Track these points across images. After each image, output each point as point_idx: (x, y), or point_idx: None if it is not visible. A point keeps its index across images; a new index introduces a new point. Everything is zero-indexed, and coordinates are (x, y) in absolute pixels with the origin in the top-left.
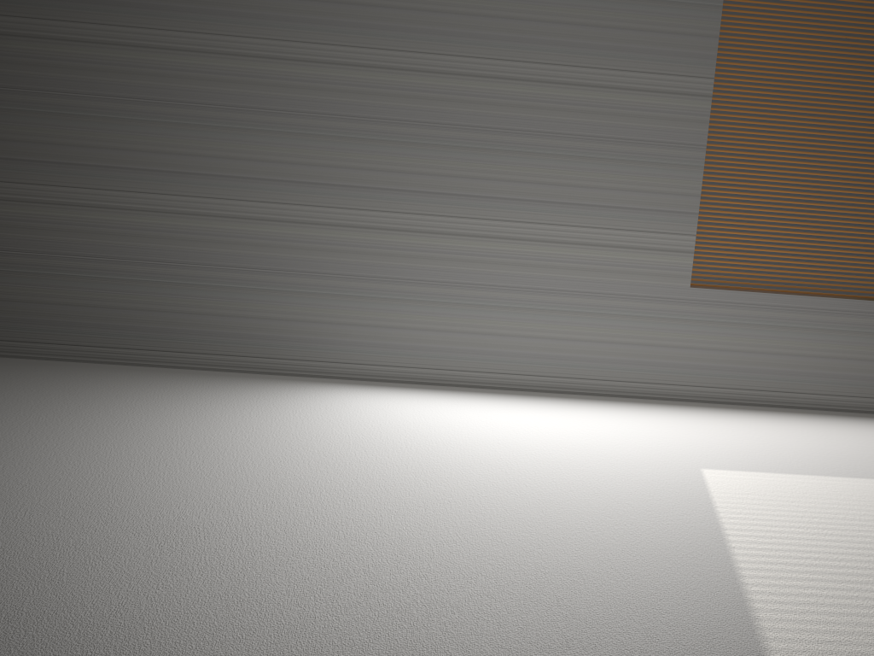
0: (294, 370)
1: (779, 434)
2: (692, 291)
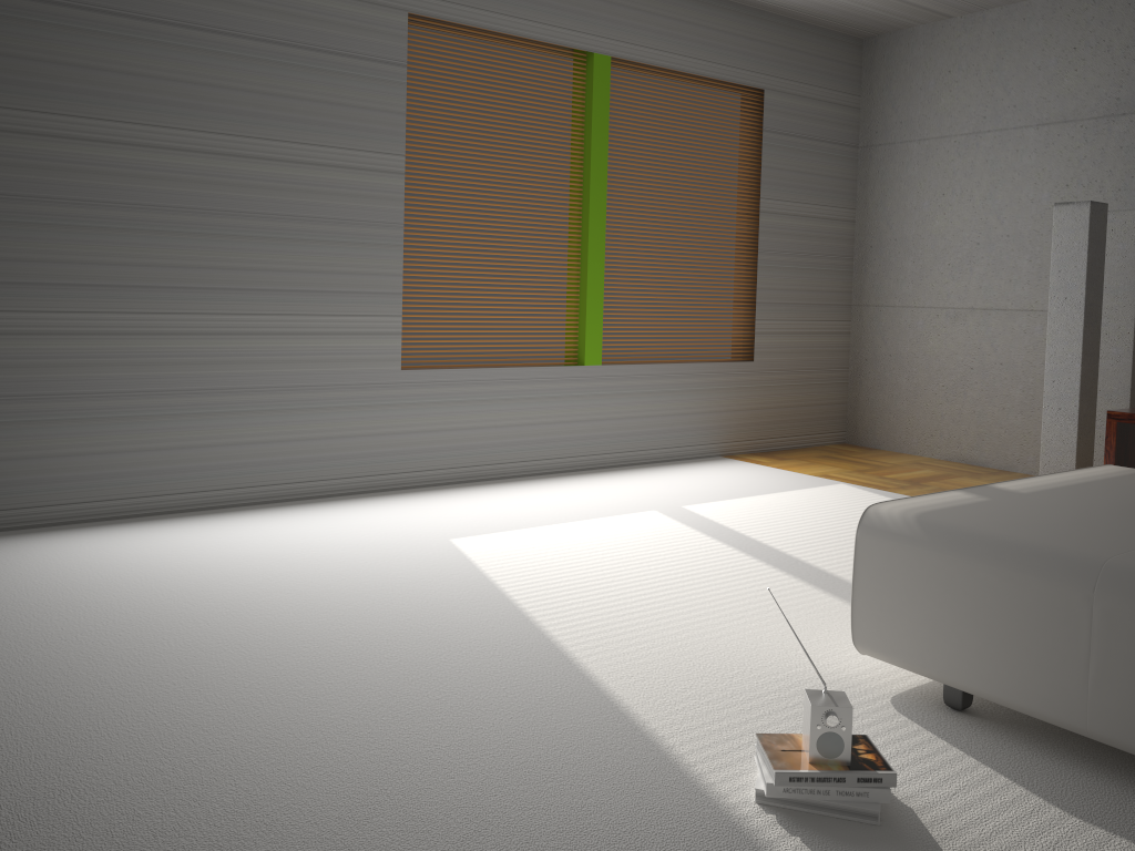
0: None
1: (502, 501)
2: (404, 374)
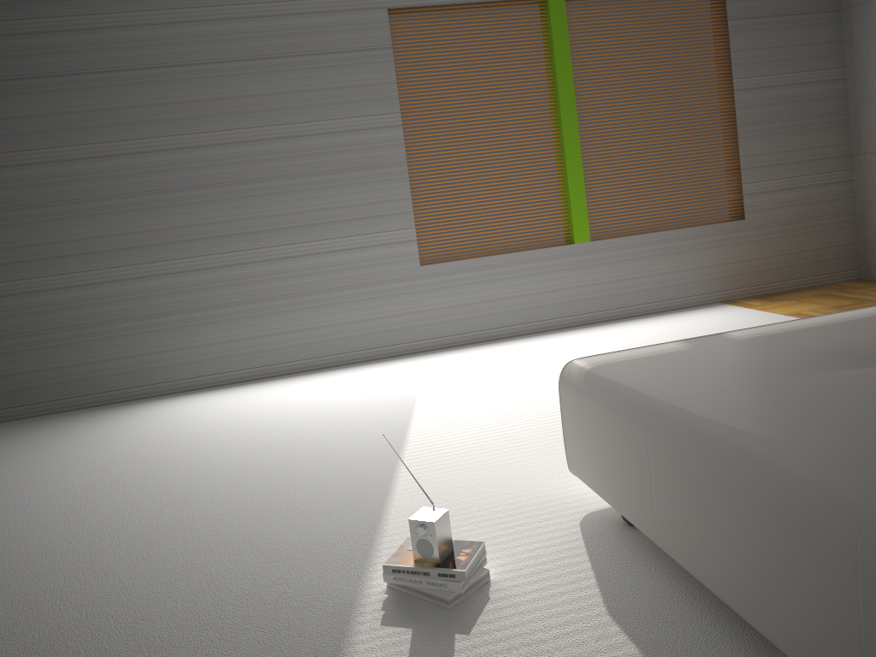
0: (130, 396)
1: (493, 355)
2: (422, 268)
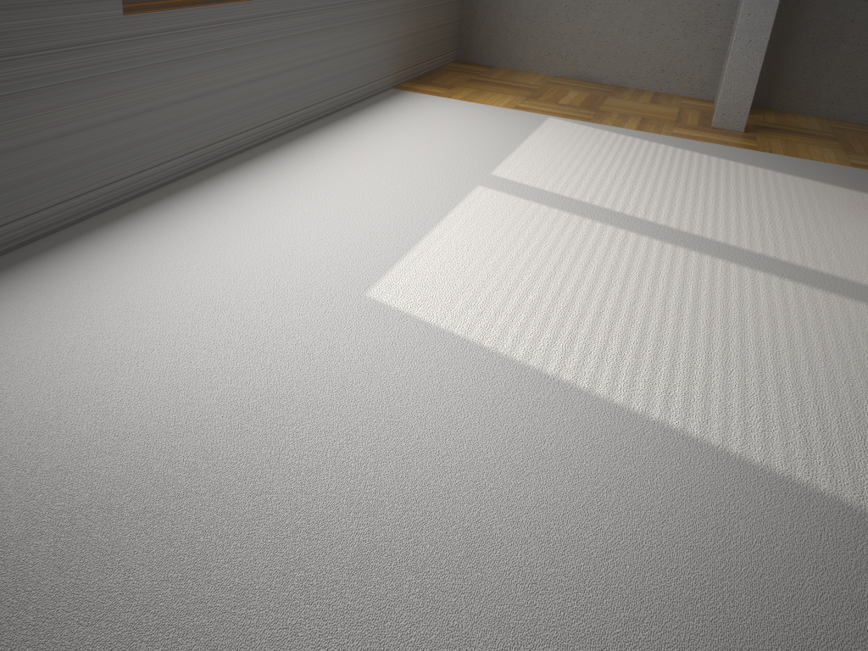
0: None
1: (303, 197)
2: (127, 22)
